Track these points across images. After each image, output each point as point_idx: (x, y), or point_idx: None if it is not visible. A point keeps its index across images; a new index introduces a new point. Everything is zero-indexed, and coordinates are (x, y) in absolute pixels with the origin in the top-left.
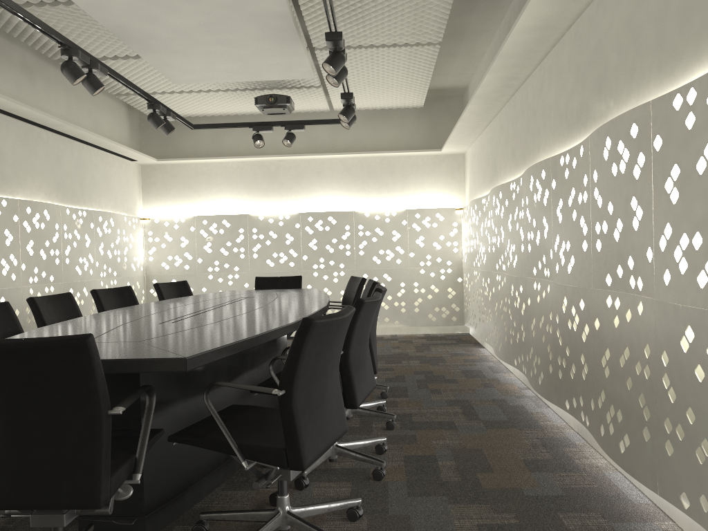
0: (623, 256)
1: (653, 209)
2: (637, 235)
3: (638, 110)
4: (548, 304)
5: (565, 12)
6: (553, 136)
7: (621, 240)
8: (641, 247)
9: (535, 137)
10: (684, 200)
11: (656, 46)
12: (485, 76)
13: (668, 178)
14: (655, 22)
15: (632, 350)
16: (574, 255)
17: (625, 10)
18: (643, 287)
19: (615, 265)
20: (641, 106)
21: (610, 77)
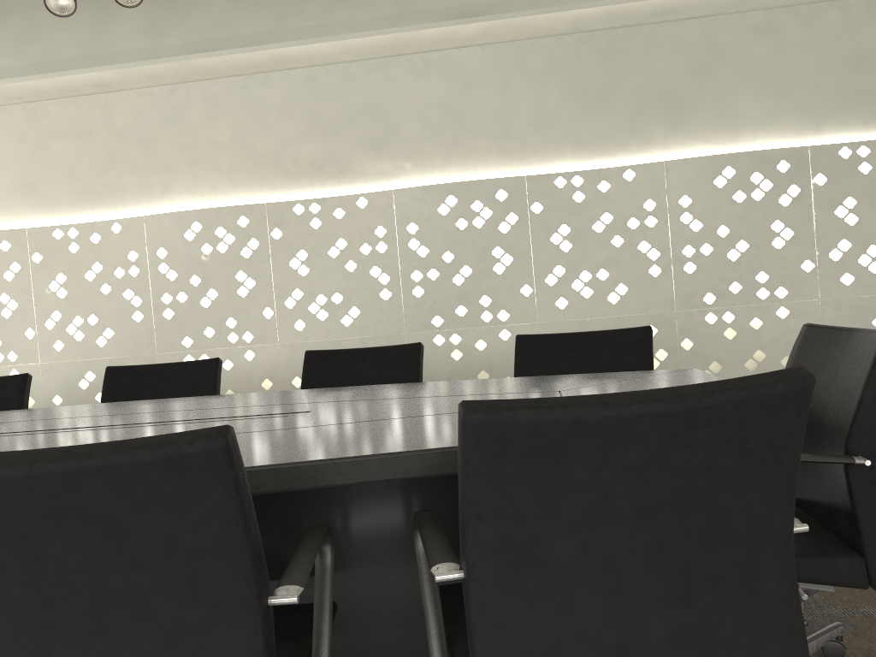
0: (471, 296)
1: (533, 256)
2: (501, 277)
3: (508, 180)
4: (253, 373)
5: (327, 58)
6: (229, 179)
7: (468, 283)
8: (510, 286)
9: (150, 173)
10: (580, 249)
11: (497, 134)
12: (89, 71)
13: (554, 234)
14: (493, 115)
15: (495, 371)
16: (360, 306)
17: (436, 90)
18: (510, 317)
19: (453, 306)
20: (512, 178)
21: (403, 141)
